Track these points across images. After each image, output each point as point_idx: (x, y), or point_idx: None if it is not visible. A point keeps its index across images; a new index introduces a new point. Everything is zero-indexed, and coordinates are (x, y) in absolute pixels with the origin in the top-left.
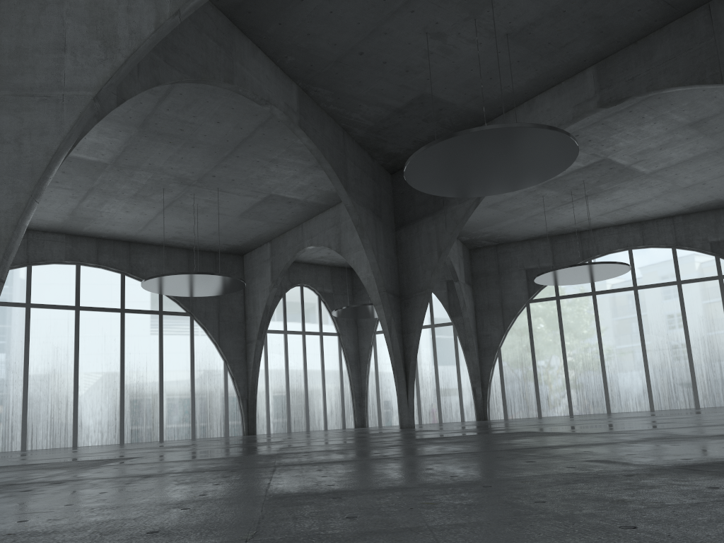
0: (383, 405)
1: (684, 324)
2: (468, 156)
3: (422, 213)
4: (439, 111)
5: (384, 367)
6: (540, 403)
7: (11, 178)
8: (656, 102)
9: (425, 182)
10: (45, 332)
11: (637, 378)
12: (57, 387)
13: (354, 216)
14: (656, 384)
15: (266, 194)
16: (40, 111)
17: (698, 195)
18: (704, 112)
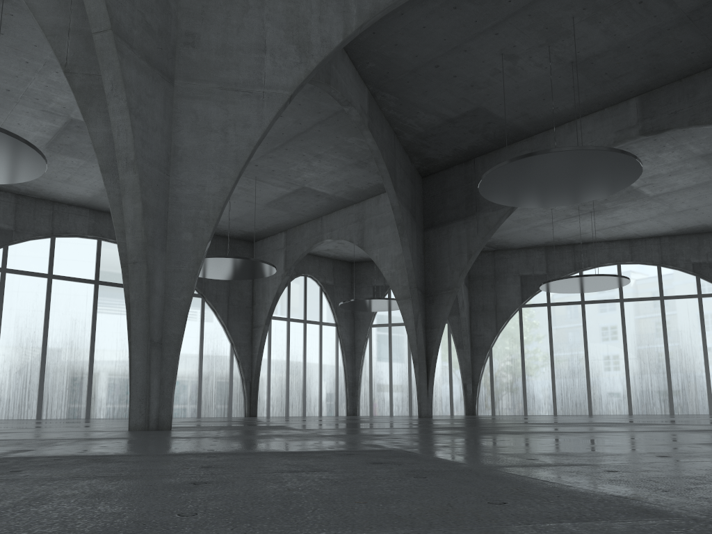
0: (375, 395)
1: (664, 336)
2: (544, 171)
3: (453, 217)
4: (487, 124)
5: (379, 359)
6: (526, 402)
7: (218, 164)
8: (680, 133)
9: (494, 191)
10: (65, 304)
11: (618, 384)
12: (73, 359)
13: (397, 215)
14: (635, 391)
15: (298, 186)
16: (243, 105)
17: (688, 219)
18: None
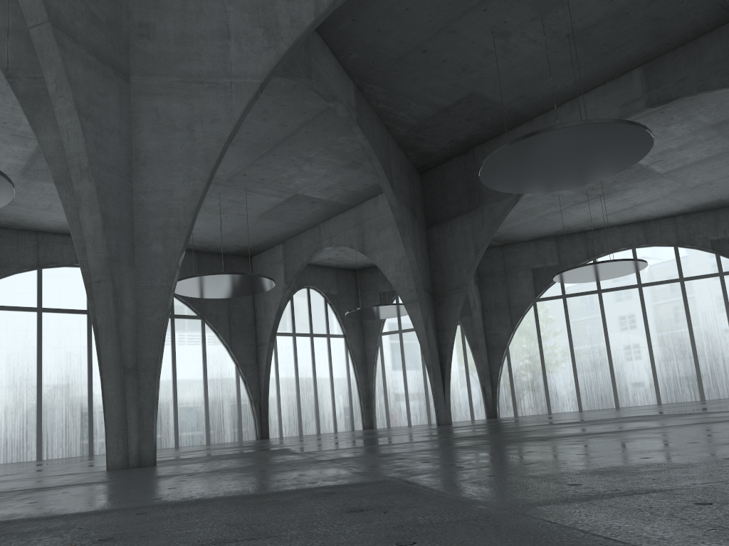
0: (391, 406)
1: (688, 319)
2: (548, 152)
3: (456, 212)
4: (483, 110)
5: (392, 368)
6: (549, 400)
7: (186, 165)
8: (688, 103)
9: (496, 178)
10: (57, 337)
11: (644, 373)
12: (71, 394)
13: (397, 214)
14: (662, 379)
15: (291, 194)
16: (209, 98)
17: (702, 195)
18: (728, 113)
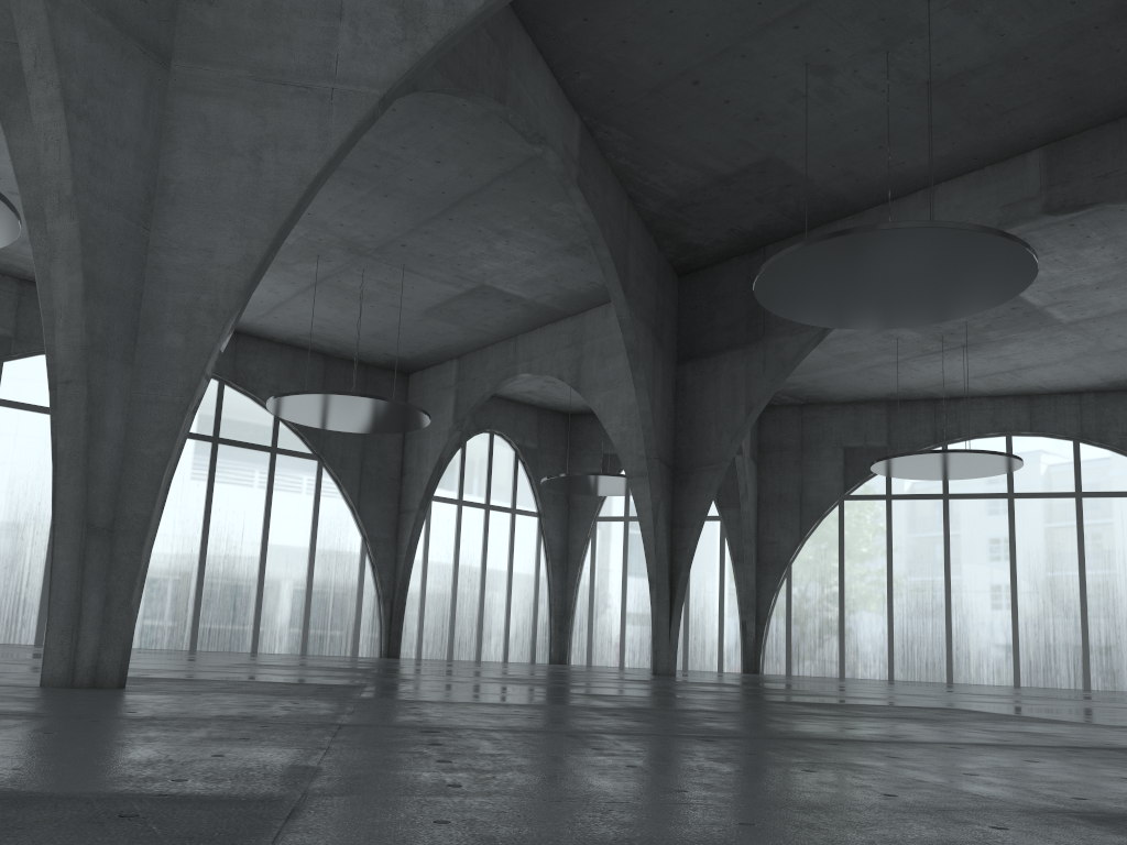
0: (597, 633)
1: (1080, 559)
2: (866, 265)
3: (725, 344)
4: (785, 188)
5: (606, 574)
6: (844, 656)
7: (241, 213)
8: (1115, 215)
9: (781, 297)
10: None
11: (999, 634)
12: None
13: (629, 336)
14: (1027, 647)
15: (475, 284)
16: (295, 110)
17: None
18: None
